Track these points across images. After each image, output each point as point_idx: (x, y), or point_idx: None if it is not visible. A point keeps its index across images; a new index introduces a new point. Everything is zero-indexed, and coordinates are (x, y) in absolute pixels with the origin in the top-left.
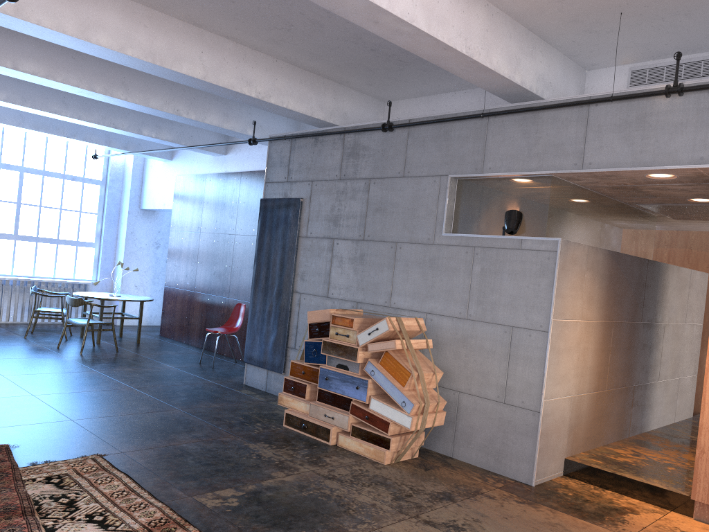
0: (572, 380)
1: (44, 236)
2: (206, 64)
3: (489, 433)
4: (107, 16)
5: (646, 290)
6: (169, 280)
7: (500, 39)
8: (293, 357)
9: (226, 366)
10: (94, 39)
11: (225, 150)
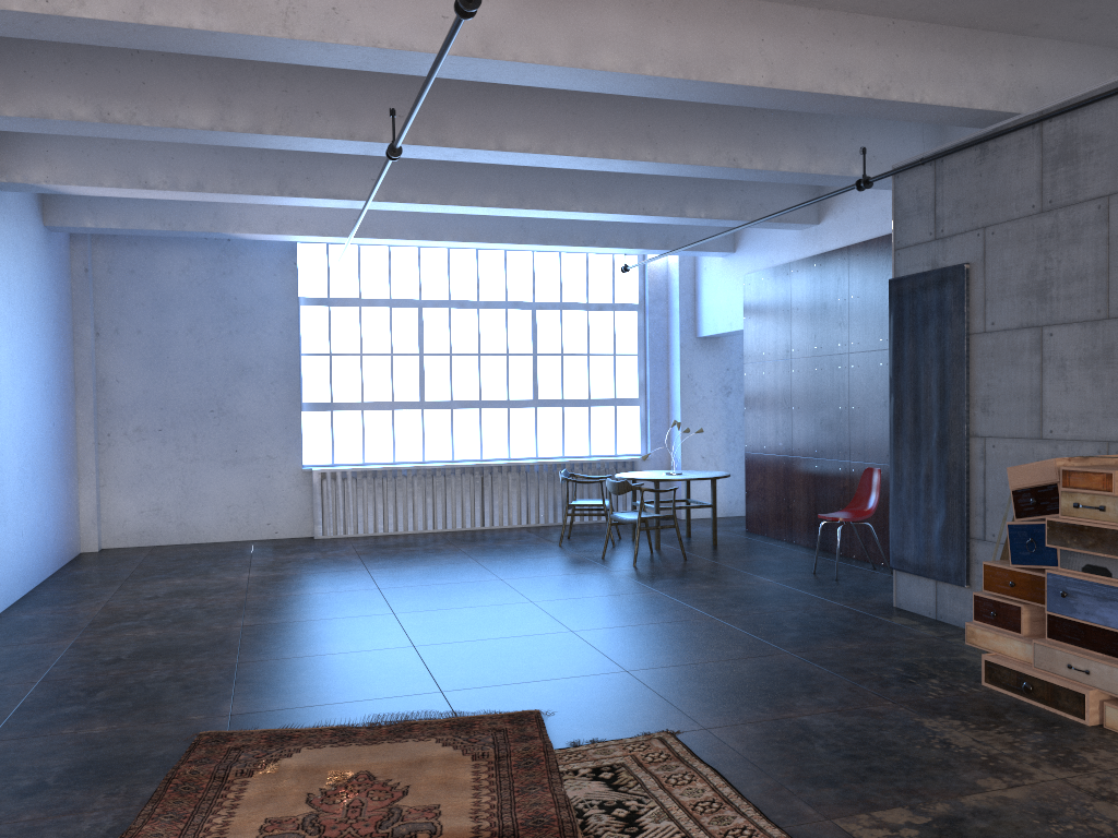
0: None
1: (571, 397)
2: (771, 59)
3: None
4: (610, 20)
5: None
6: (751, 442)
7: None
8: (982, 555)
9: (859, 577)
10: (595, 63)
11: (816, 216)
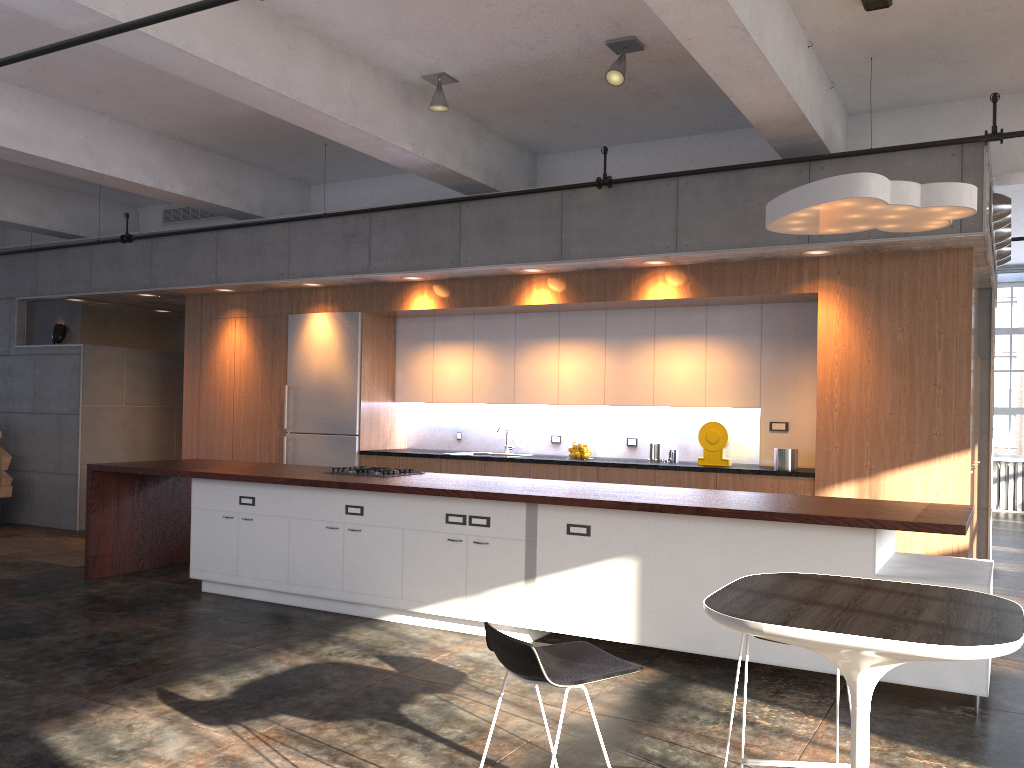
0: (120, 452)
1: None
2: None
3: (51, 499)
4: None
5: None
6: None
7: (15, 198)
8: None
9: None
10: None
11: None
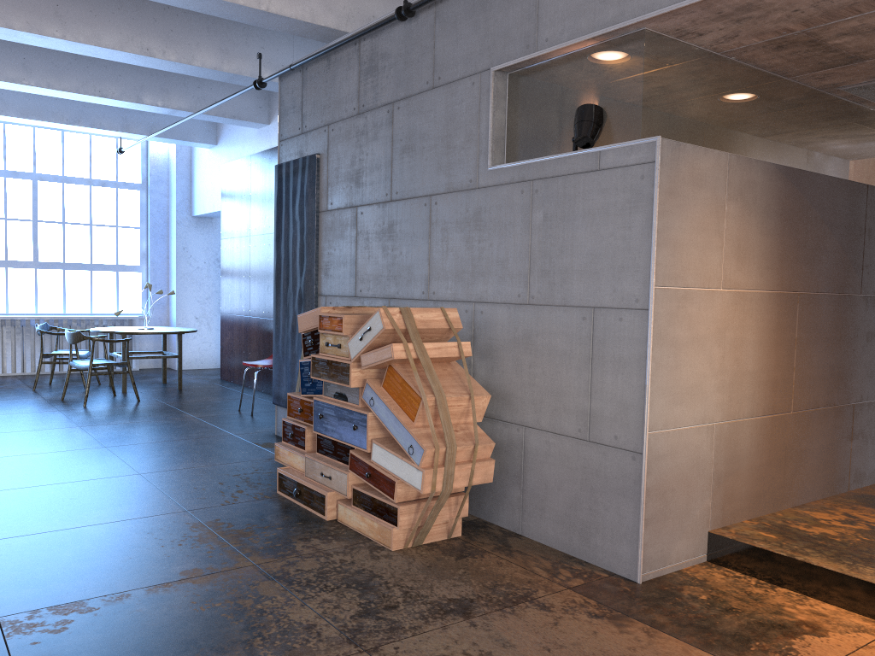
0: (712, 396)
1: (73, 261)
2: None
3: (569, 494)
4: None
5: (867, 239)
6: (225, 304)
7: None
8: None
9: (273, 413)
10: None
11: (267, 118)
